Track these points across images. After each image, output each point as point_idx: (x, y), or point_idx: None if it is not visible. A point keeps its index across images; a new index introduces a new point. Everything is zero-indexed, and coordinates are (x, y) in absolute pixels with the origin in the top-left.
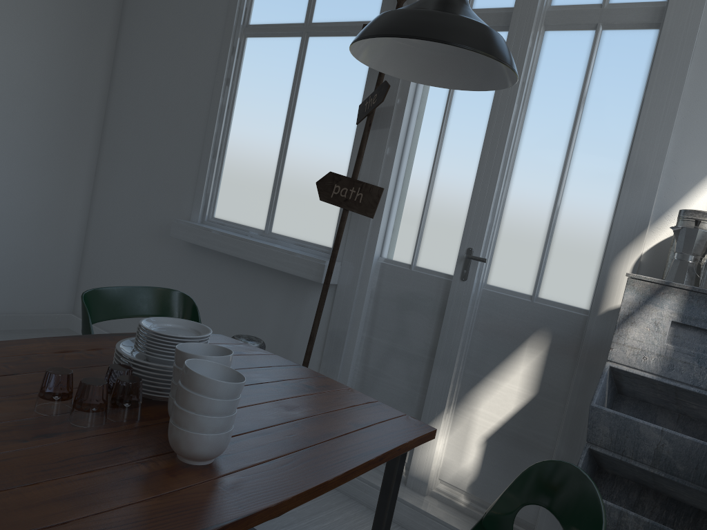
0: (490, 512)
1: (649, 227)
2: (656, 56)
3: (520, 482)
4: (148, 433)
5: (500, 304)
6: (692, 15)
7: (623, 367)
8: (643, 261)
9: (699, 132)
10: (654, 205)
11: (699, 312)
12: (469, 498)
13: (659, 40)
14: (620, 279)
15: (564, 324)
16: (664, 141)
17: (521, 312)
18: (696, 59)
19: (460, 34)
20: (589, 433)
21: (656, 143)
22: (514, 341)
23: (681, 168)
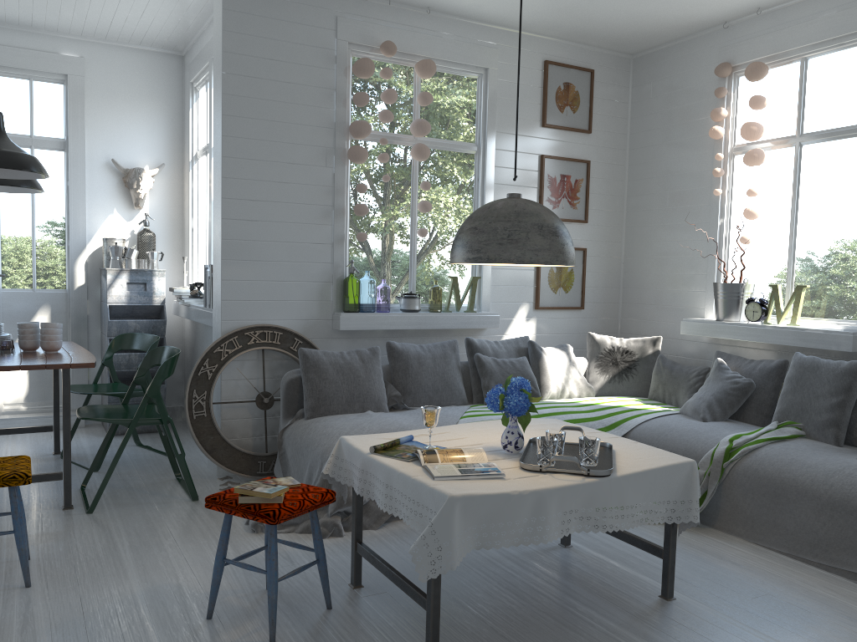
0: (105, 359)
1: (87, 245)
2: (70, 166)
3: (111, 346)
4: (27, 353)
5: (15, 297)
6: (81, 149)
7: (114, 304)
8: (88, 261)
9: (97, 201)
10: (86, 235)
11: (135, 277)
12: (27, 405)
13: (67, 158)
14: (80, 271)
15: (56, 299)
16: (84, 206)
17: (30, 299)
18: (88, 169)
19: (30, 183)
20: (109, 332)
21: (80, 207)
22: (30, 314)
23: (94, 218)
